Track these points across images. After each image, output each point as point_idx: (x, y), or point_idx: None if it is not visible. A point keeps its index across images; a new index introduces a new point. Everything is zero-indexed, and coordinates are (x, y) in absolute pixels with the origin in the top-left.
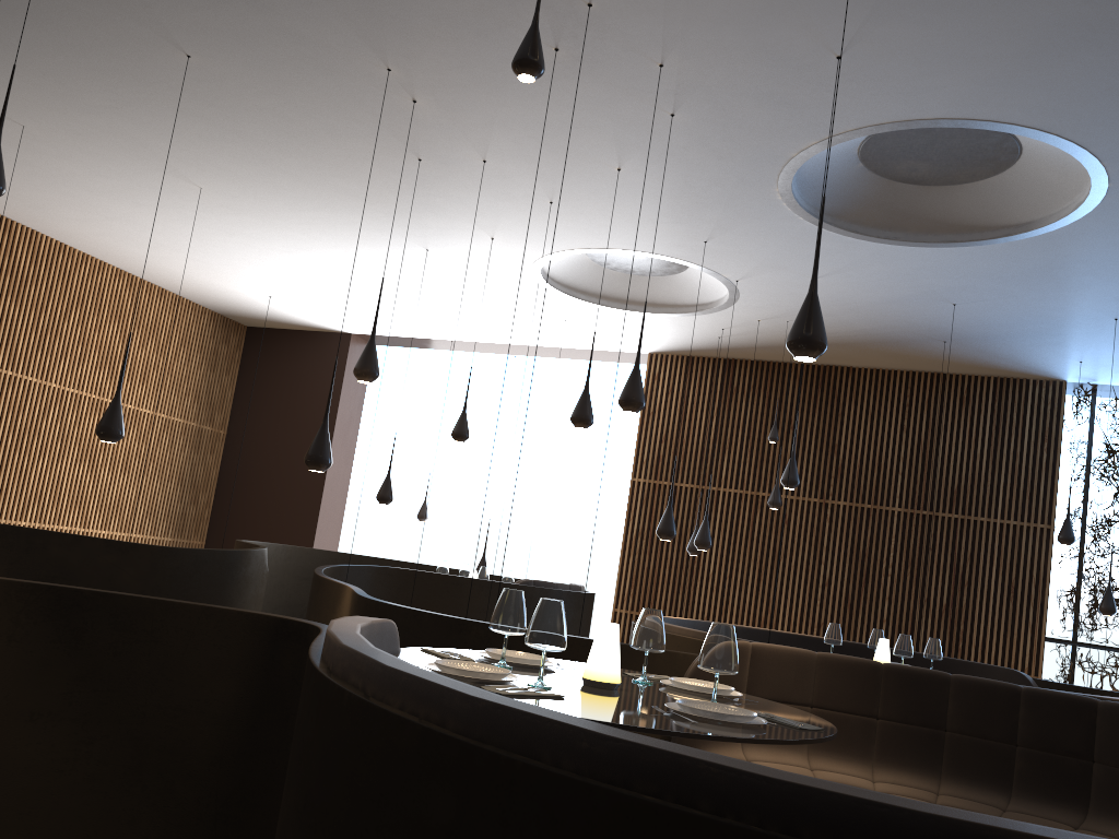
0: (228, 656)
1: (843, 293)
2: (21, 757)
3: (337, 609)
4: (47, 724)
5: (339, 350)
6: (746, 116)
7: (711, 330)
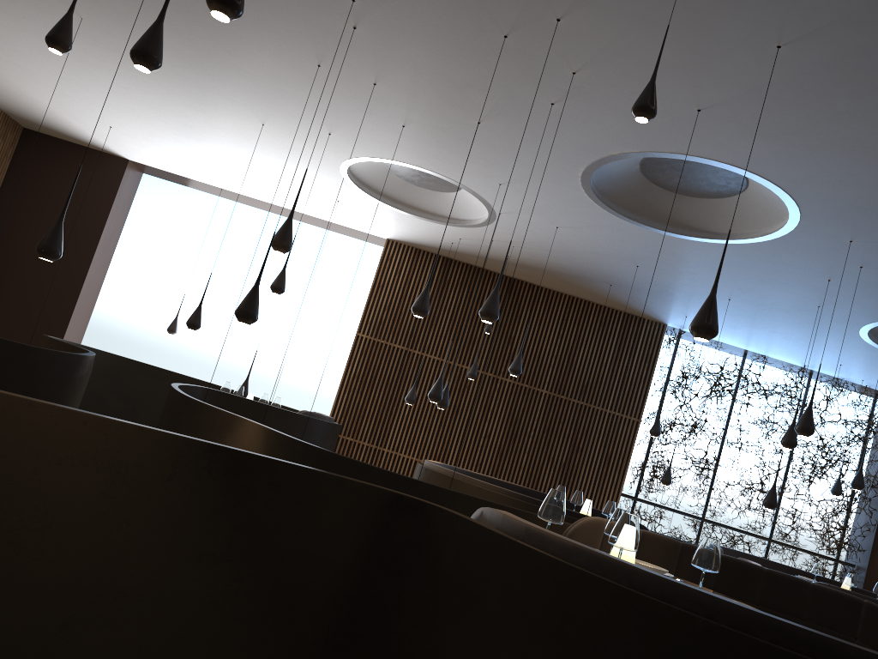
0: (351, 518)
1: (569, 240)
2: (187, 590)
3: (226, 434)
4: (210, 564)
5: (115, 171)
6: (604, 122)
7: (451, 237)
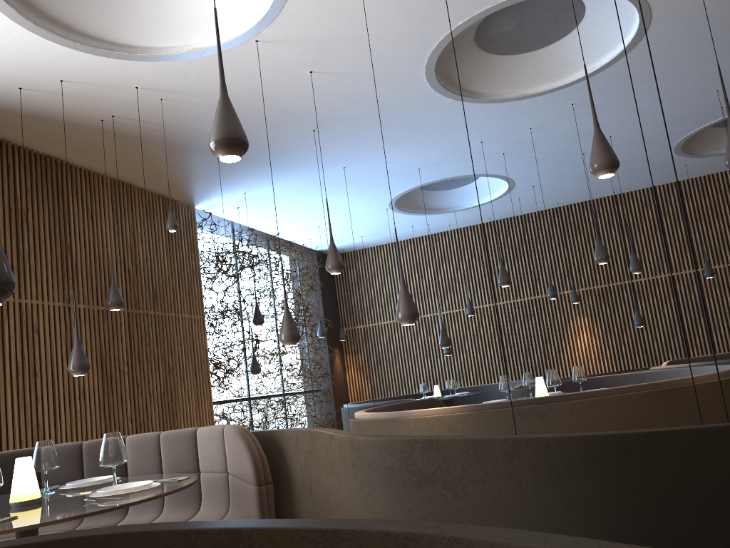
0: None
1: (287, 93)
2: None
3: None
4: None
5: None
6: None
7: (41, 77)
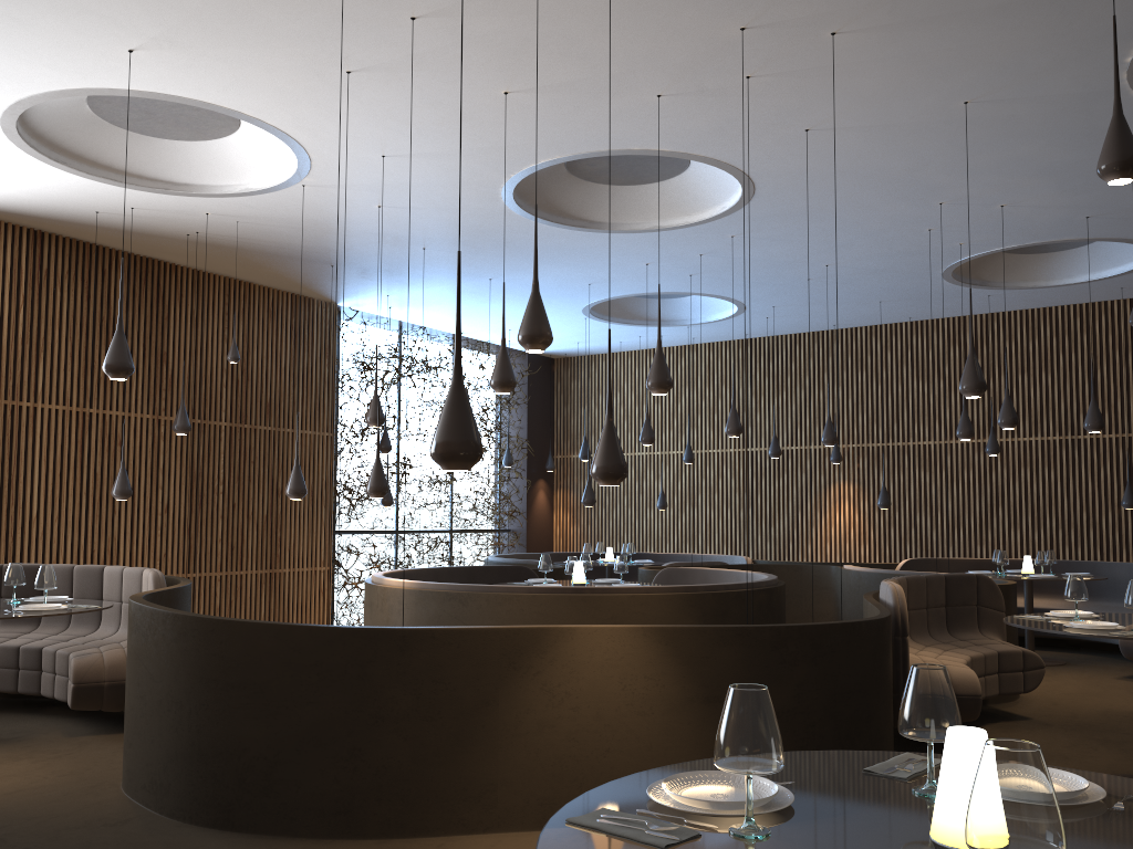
0: None
1: (367, 220)
2: None
3: (531, 661)
4: None
5: None
6: (687, 121)
7: (112, 205)
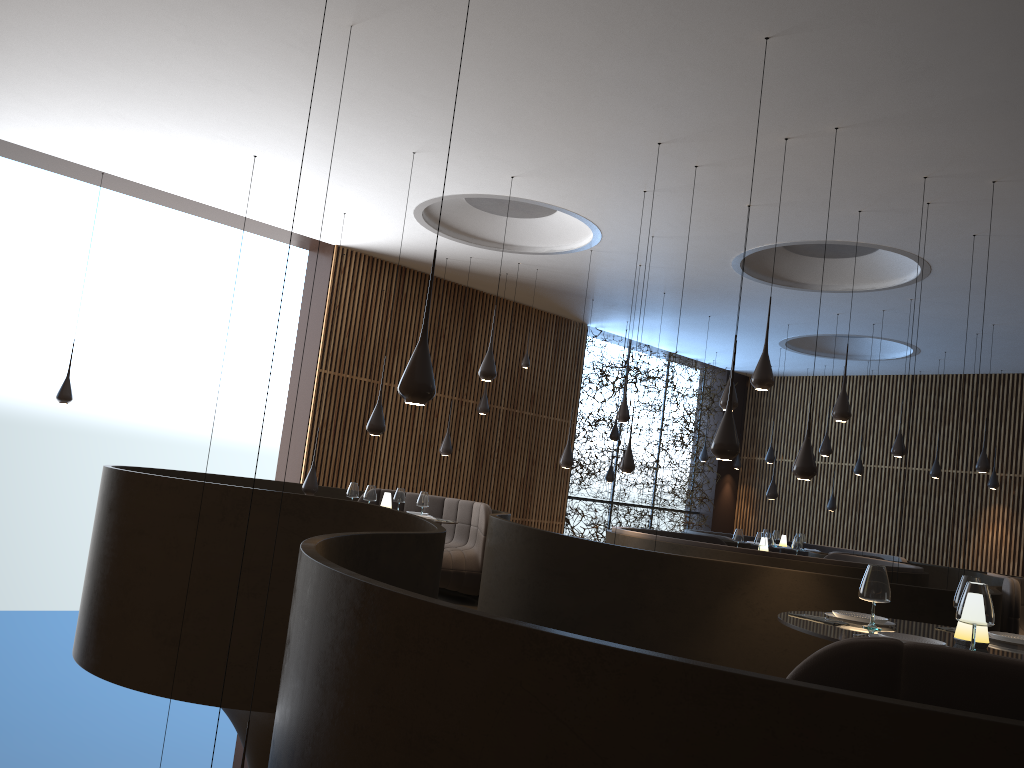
0: None
1: (628, 273)
2: None
3: (740, 585)
4: None
5: None
6: (879, 226)
7: (458, 255)
